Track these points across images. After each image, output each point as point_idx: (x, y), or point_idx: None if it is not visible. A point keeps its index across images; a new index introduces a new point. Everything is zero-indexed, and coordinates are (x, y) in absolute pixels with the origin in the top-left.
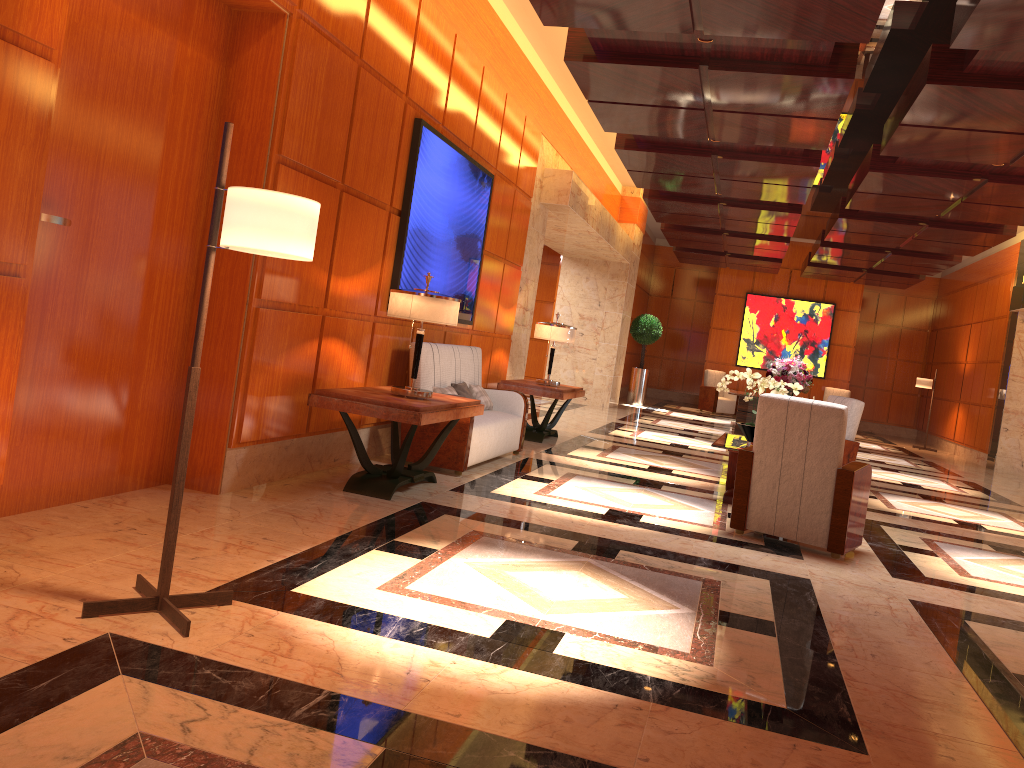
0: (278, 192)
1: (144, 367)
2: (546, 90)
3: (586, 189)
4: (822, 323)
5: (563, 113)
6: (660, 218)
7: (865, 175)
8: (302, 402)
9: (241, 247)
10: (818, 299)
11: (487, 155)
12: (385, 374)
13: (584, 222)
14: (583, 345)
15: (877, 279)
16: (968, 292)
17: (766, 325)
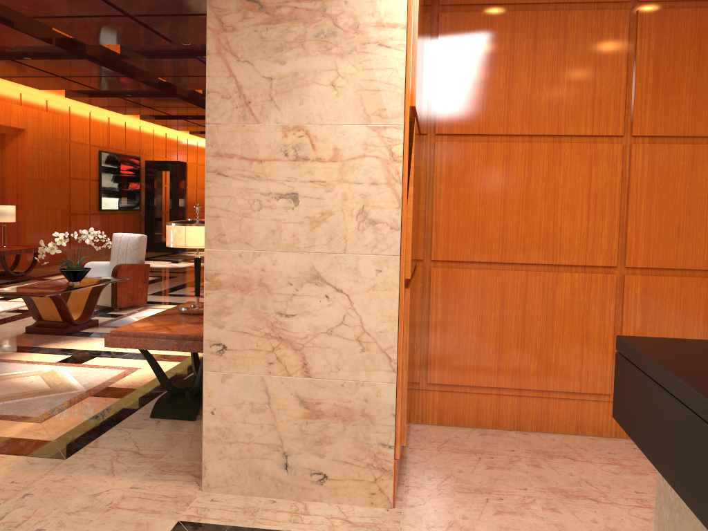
0: None
1: None
2: None
3: None
4: None
5: None
6: None
7: None
8: None
9: None
10: None
11: None
12: None
13: None
14: None
15: None
16: None
17: None
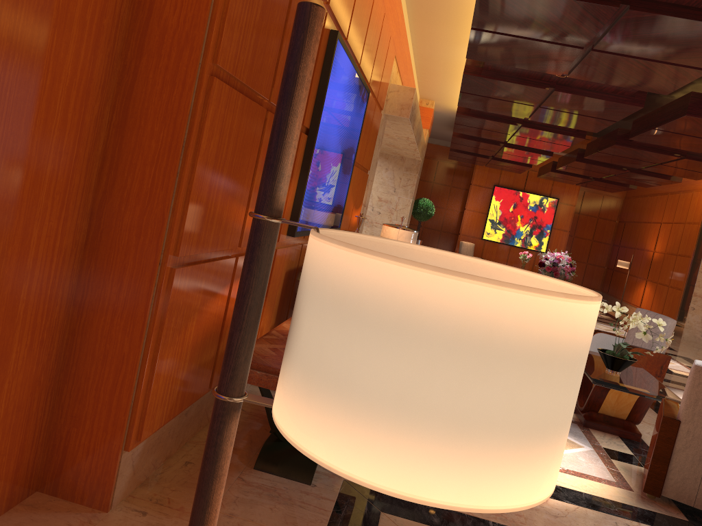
0: (554, 294)
1: (10, 359)
2: (402, 14)
3: (417, 104)
4: (548, 212)
5: (406, 36)
6: (458, 129)
7: (677, 117)
8: (208, 360)
9: (398, 496)
10: (546, 194)
11: (366, 71)
12: (278, 298)
13: (411, 131)
14: (379, 222)
15: (598, 185)
16: (658, 199)
17: (507, 210)
